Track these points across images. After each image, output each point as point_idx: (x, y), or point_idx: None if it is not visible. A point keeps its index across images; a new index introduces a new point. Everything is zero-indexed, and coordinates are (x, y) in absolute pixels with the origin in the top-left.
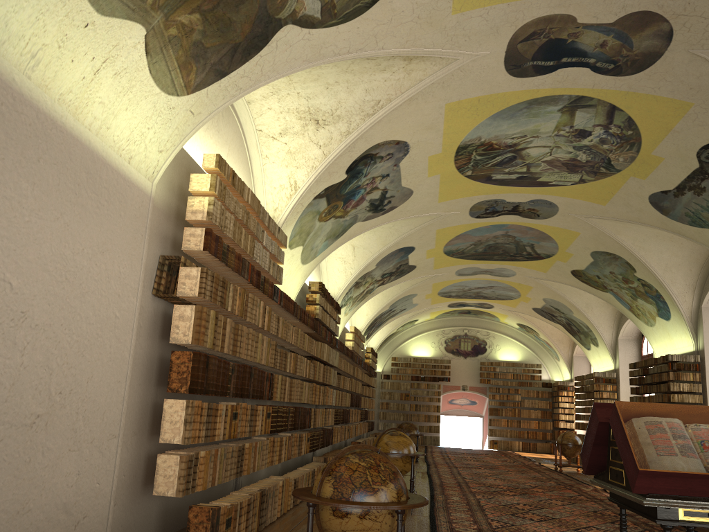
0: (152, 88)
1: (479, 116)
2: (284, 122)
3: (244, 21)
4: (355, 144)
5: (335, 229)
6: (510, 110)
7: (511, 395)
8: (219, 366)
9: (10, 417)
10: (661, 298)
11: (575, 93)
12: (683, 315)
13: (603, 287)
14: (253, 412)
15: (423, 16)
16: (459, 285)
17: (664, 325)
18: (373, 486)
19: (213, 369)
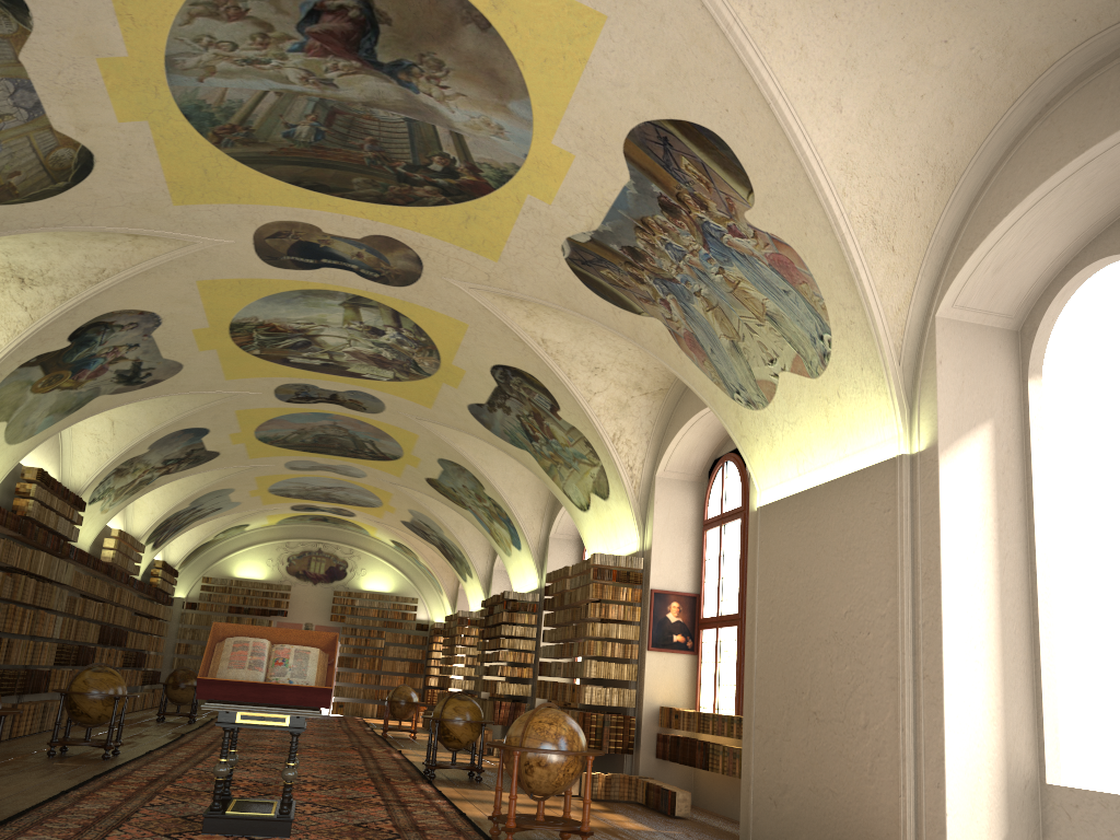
0: None
1: (246, 297)
2: None
3: None
4: (76, 311)
5: (64, 402)
6: (283, 296)
7: (373, 639)
8: None
9: None
10: (511, 522)
11: (350, 291)
12: (529, 545)
13: (462, 502)
14: None
15: (138, 203)
16: (297, 481)
17: (518, 555)
18: None
19: None
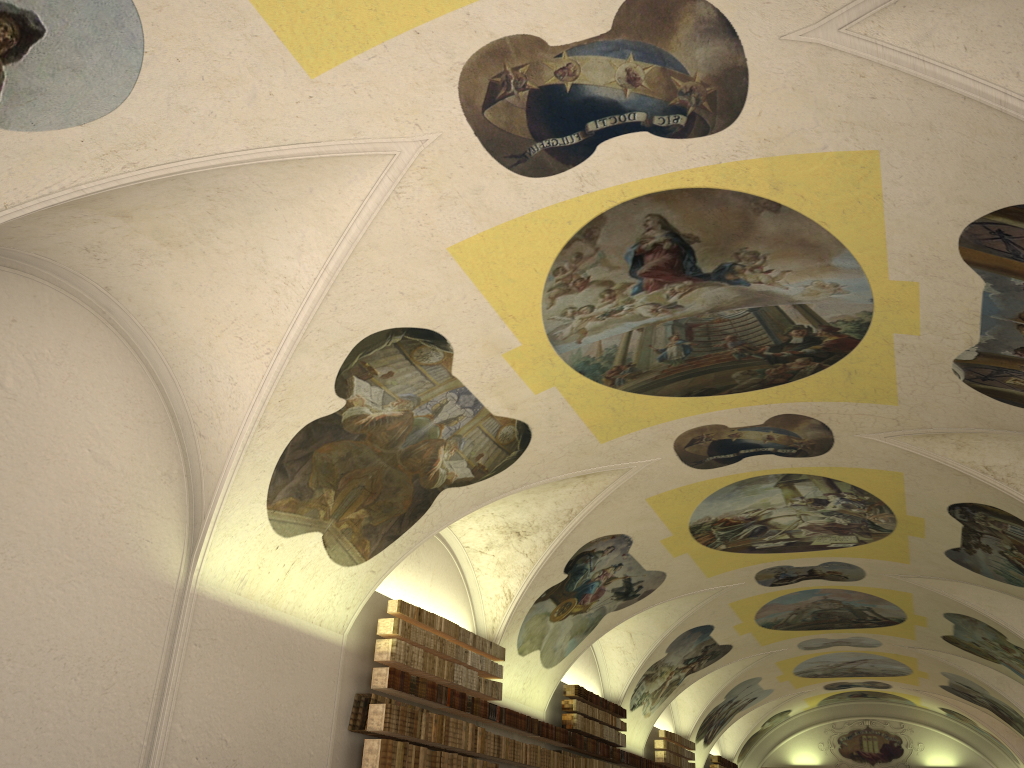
0: (334, 566)
1: (692, 501)
2: (488, 537)
3: (403, 499)
4: (562, 547)
5: (579, 625)
6: (722, 492)
7: None
8: None
9: None
10: None
11: (778, 472)
12: None
13: (990, 656)
14: None
15: (573, 450)
16: (817, 660)
17: None
18: None
19: None
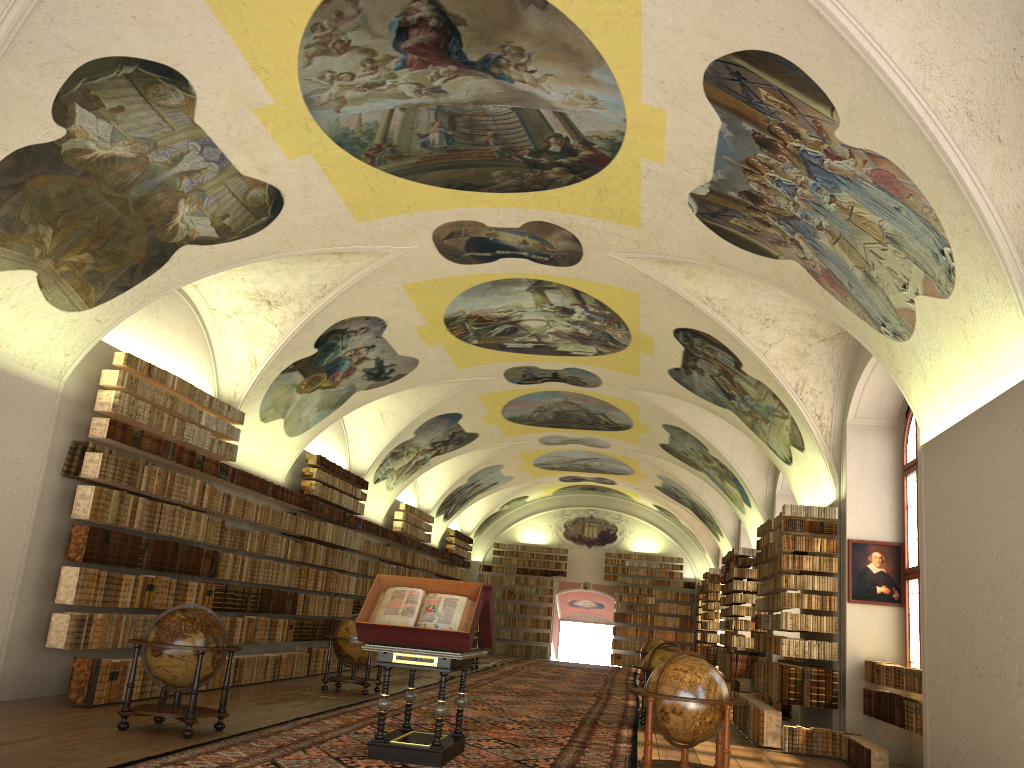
0: (51, 310)
1: (448, 294)
2: (237, 303)
3: (136, 249)
4: (313, 322)
5: (328, 399)
6: (478, 289)
7: (645, 596)
8: (125, 539)
9: None
10: (738, 481)
11: (530, 277)
12: (756, 502)
13: (695, 465)
14: (180, 586)
15: (329, 225)
16: (555, 455)
17: (750, 513)
18: (184, 633)
19: (115, 542)
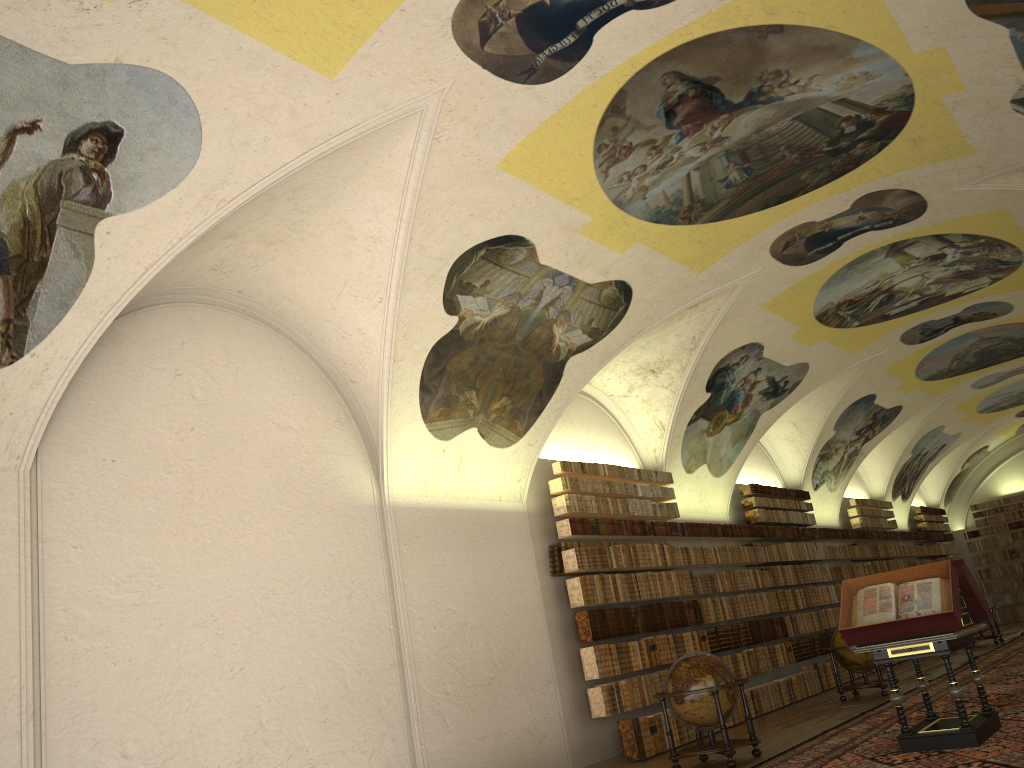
0: (495, 451)
1: (808, 294)
2: (627, 382)
3: (536, 378)
4: (696, 372)
5: (738, 431)
6: (835, 277)
7: None
8: (617, 613)
9: (475, 681)
10: None
11: (883, 244)
12: None
13: None
14: (676, 640)
15: (676, 288)
16: (997, 394)
17: None
18: (694, 679)
19: (611, 617)
